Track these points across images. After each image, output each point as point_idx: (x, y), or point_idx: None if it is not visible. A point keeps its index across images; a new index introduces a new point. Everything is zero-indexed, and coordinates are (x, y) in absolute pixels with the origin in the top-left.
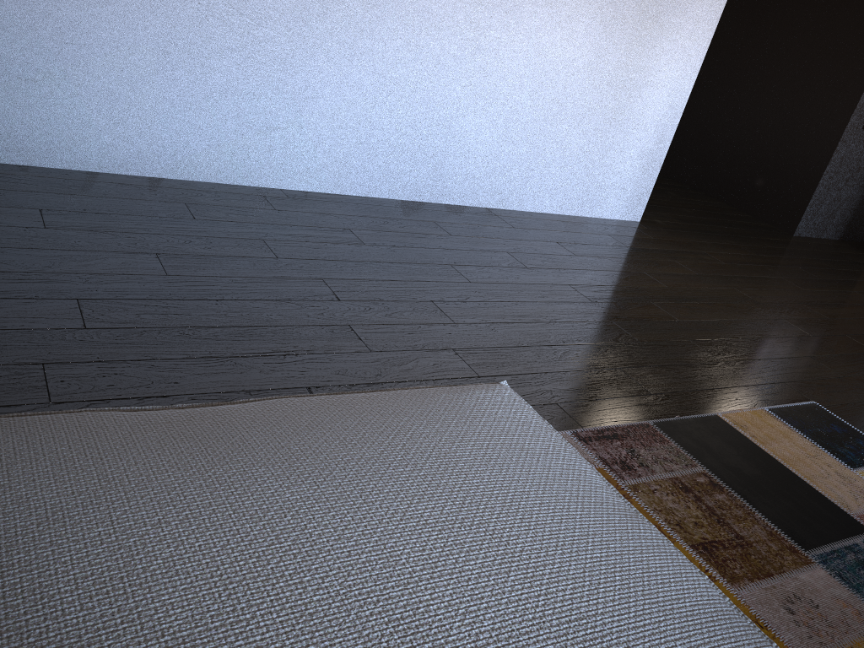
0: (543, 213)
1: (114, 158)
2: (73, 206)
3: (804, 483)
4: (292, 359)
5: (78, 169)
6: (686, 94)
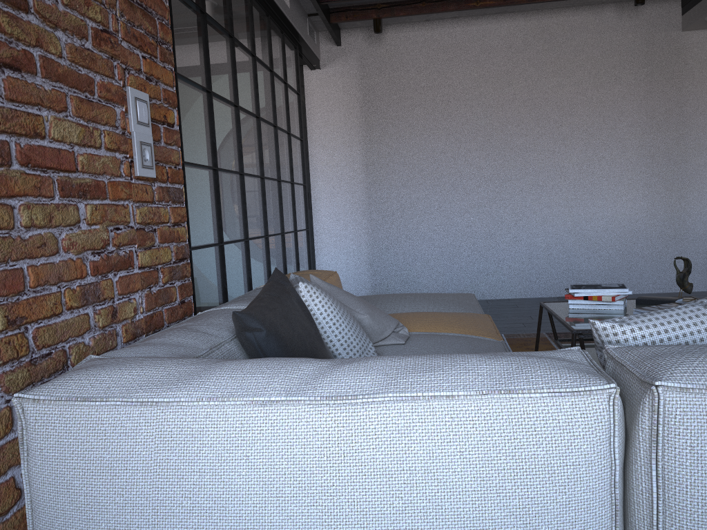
0: (647, 293)
1: None
2: None
3: None
4: None
5: None
6: None
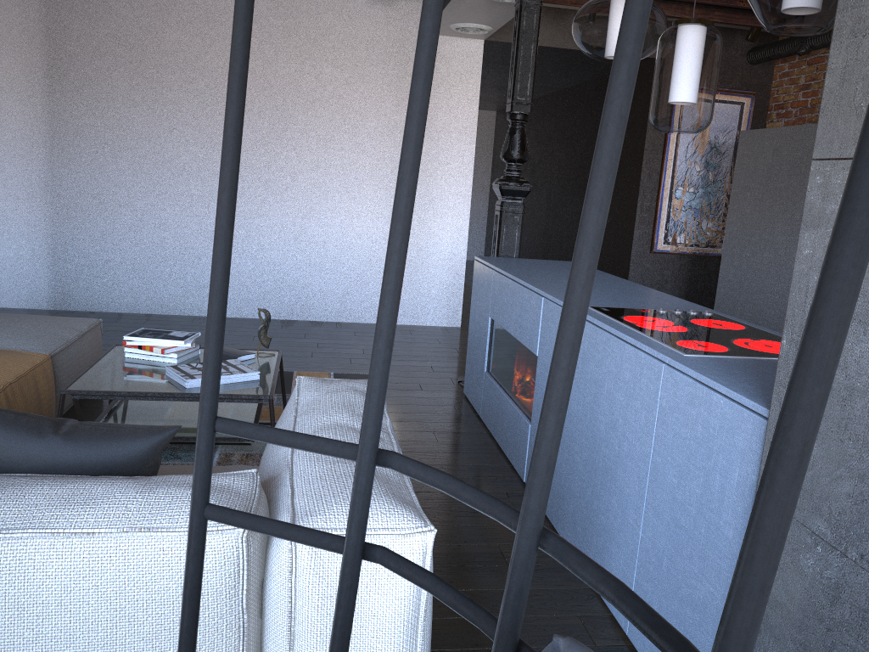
0: None
1: (129, 306)
2: None
3: (290, 385)
4: None
5: (115, 311)
6: (464, 246)
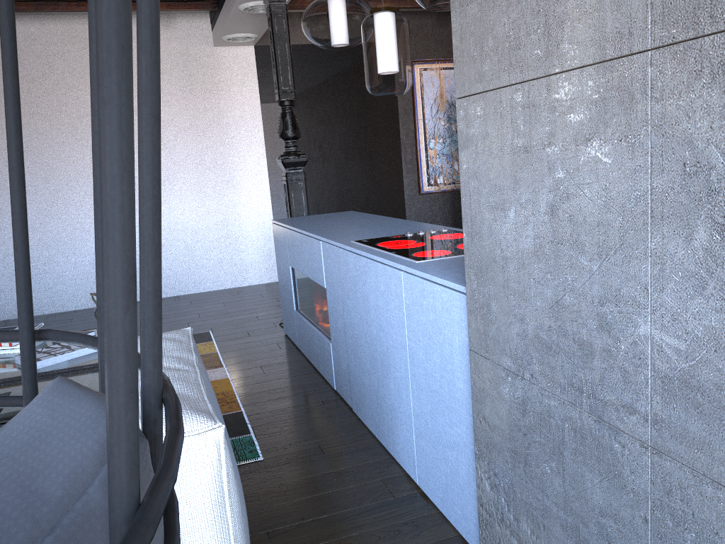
0: (210, 291)
1: None
2: None
3: None
4: None
5: None
6: (270, 214)
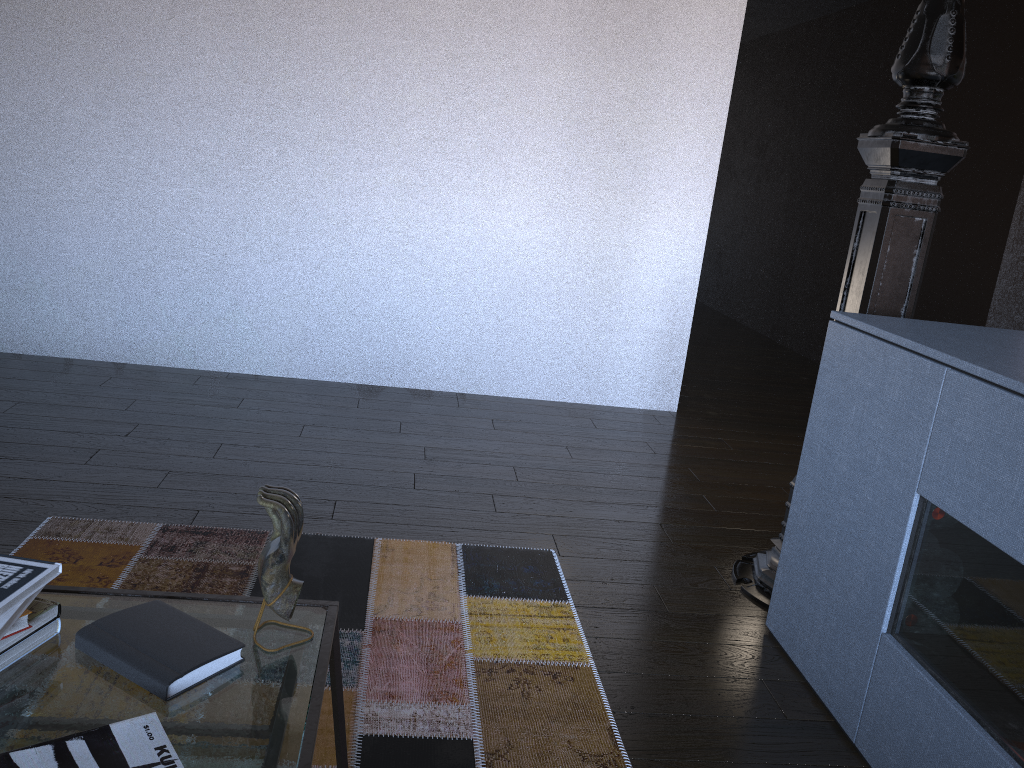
0: (531, 399)
1: (85, 347)
2: (9, 375)
3: (364, 590)
4: (3, 460)
5: (58, 356)
6: (696, 267)
